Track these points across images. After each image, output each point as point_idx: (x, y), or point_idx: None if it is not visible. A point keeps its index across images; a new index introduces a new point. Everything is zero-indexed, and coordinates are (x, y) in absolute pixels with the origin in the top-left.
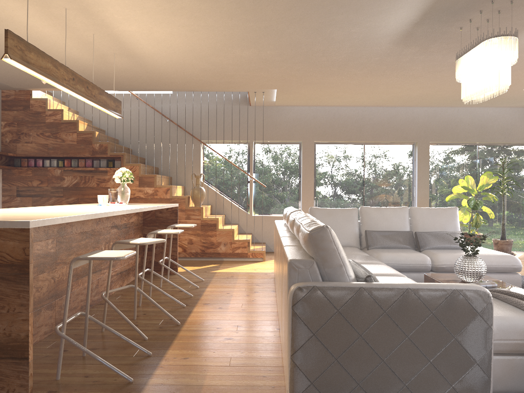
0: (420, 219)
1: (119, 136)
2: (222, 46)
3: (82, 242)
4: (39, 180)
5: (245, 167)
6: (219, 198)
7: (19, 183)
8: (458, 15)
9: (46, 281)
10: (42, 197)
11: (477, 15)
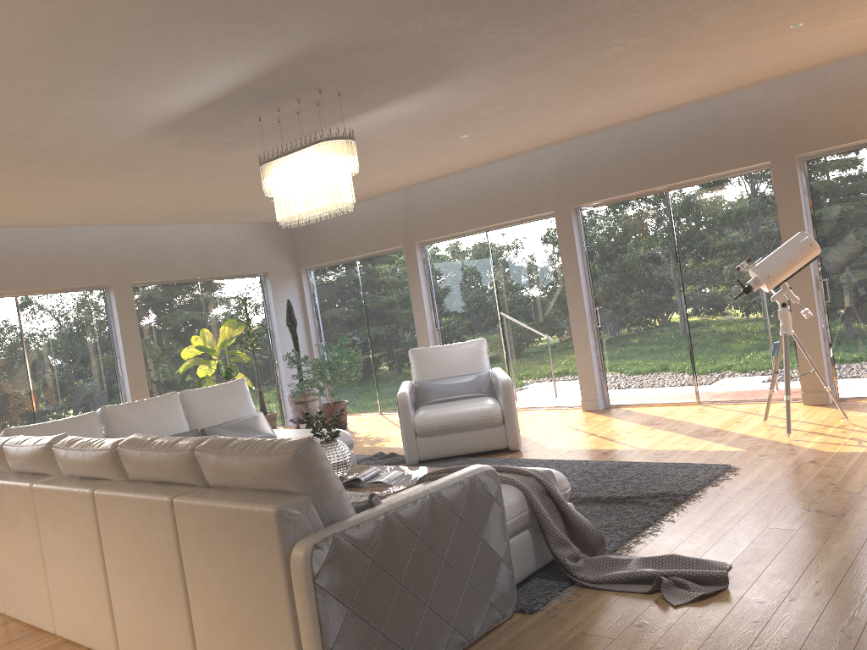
0: (202, 408)
1: None
2: None
3: None
4: None
5: None
6: None
7: None
8: (268, 101)
9: None
10: None
11: (289, 104)
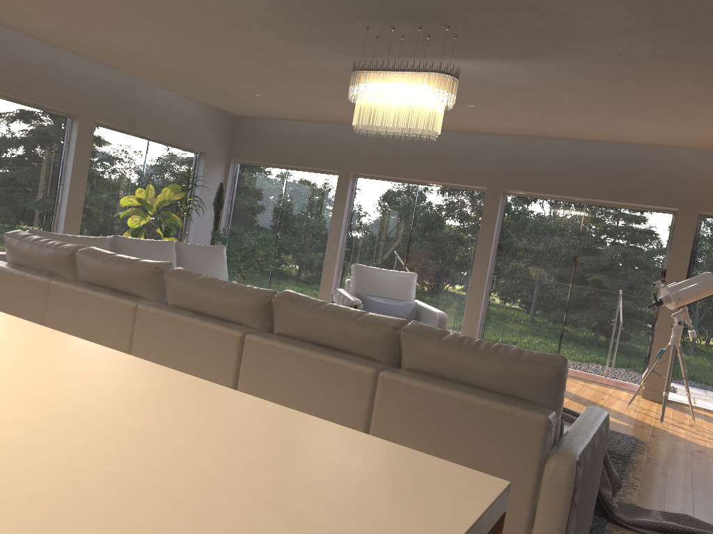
0: (192, 263)
1: None
2: None
3: None
4: None
5: None
6: None
7: None
8: (396, 18)
9: None
10: None
11: (406, 27)
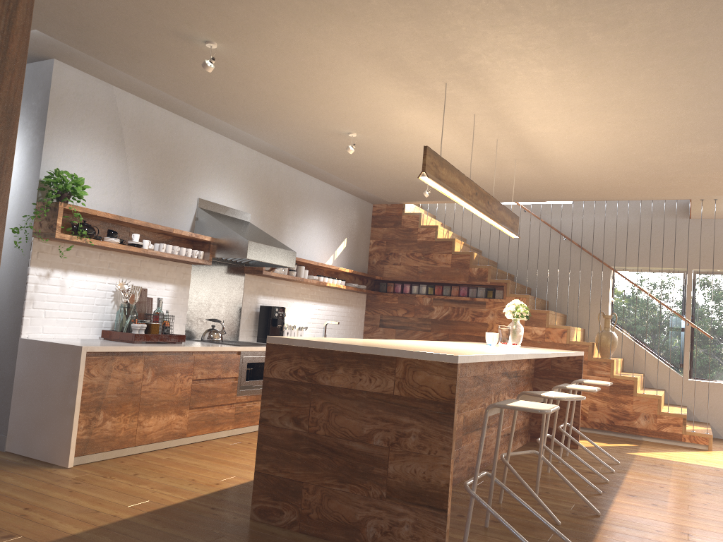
0: None
1: (499, 258)
2: (664, 142)
3: (473, 388)
4: (404, 309)
5: (678, 307)
6: (635, 349)
7: (383, 311)
8: None
9: None
10: (407, 330)
11: None
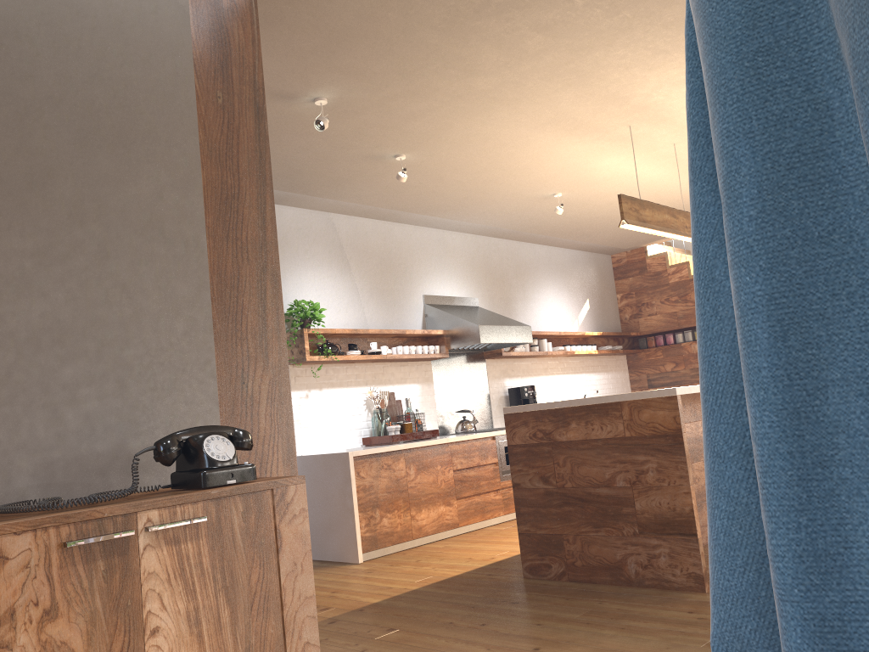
0: None
1: None
2: None
3: None
4: (672, 362)
5: None
6: None
7: (648, 370)
8: None
9: (703, 471)
10: (680, 385)
11: None
